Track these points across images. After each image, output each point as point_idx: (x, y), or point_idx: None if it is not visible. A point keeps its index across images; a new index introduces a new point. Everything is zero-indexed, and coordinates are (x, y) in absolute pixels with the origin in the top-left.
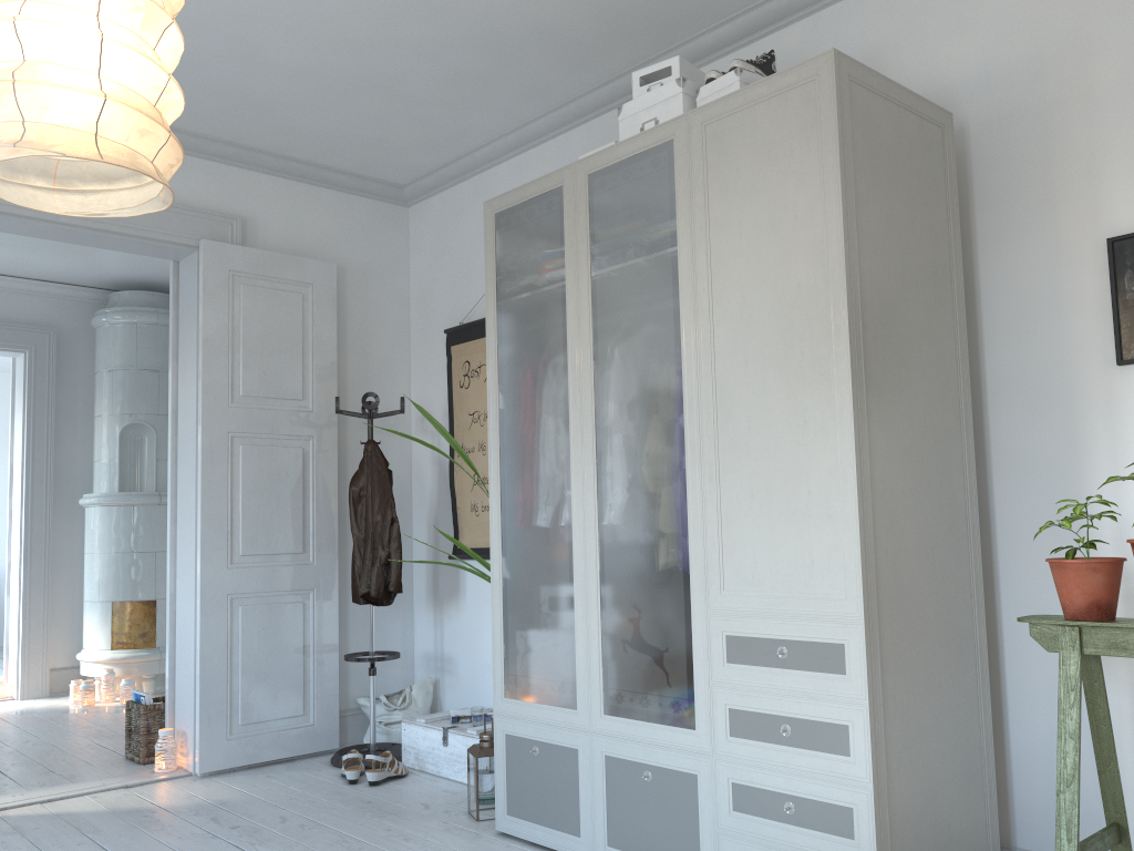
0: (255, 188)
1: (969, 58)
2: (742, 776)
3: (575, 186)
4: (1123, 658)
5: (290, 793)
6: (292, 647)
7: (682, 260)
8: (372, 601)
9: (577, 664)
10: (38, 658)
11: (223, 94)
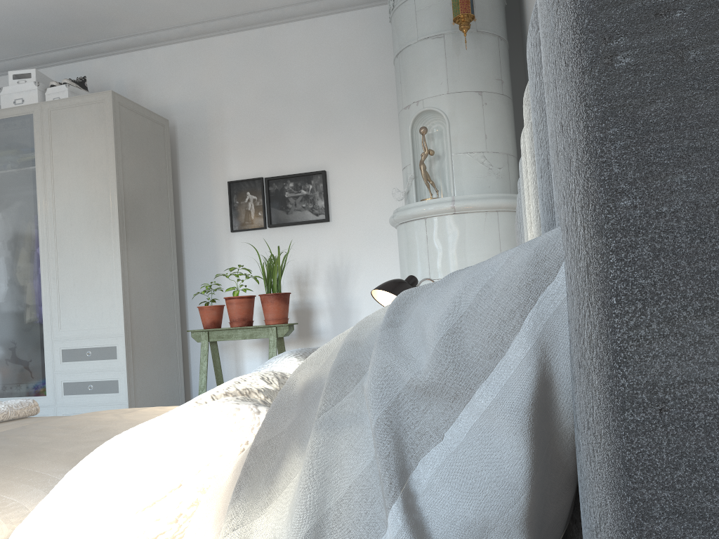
0: None
1: (177, 95)
2: (70, 412)
3: None
4: (233, 347)
5: None
6: None
7: (38, 173)
8: None
9: None
10: None
11: None
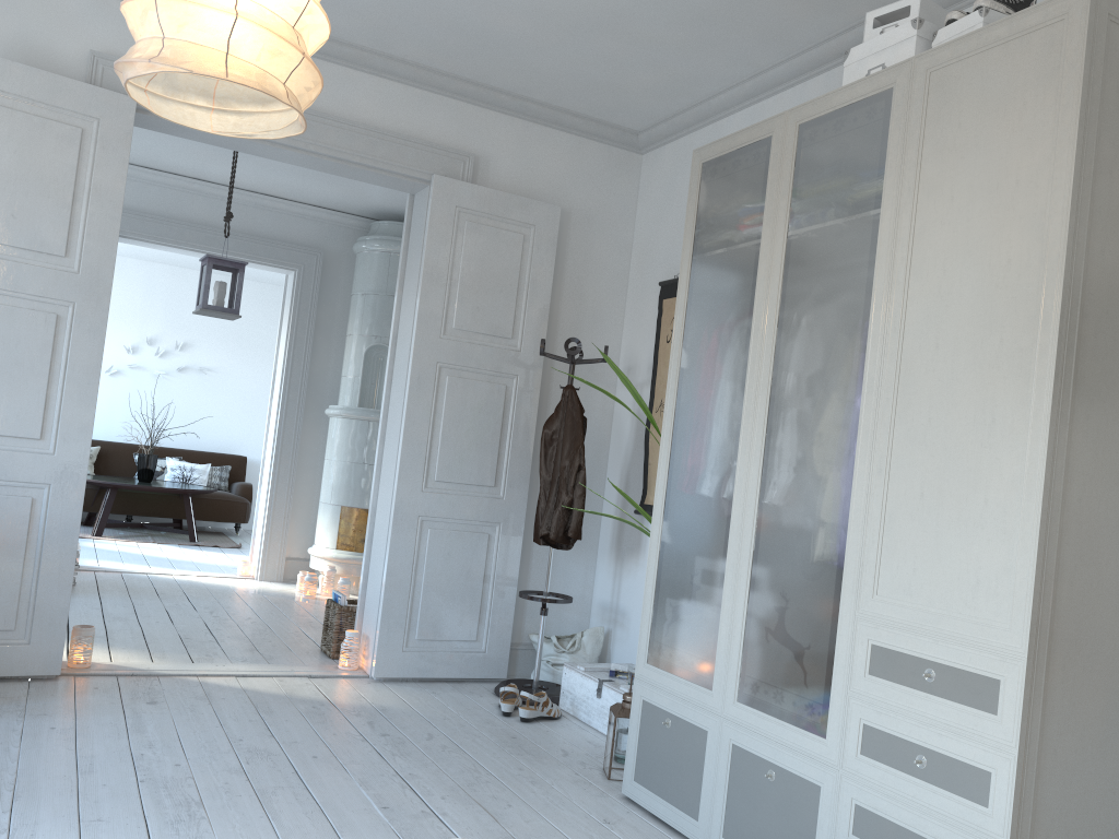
0: (491, 128)
1: None
2: (867, 800)
3: (784, 137)
4: None
5: (446, 713)
6: (473, 575)
7: (884, 225)
8: (552, 543)
9: (718, 644)
10: (277, 546)
11: (462, 32)
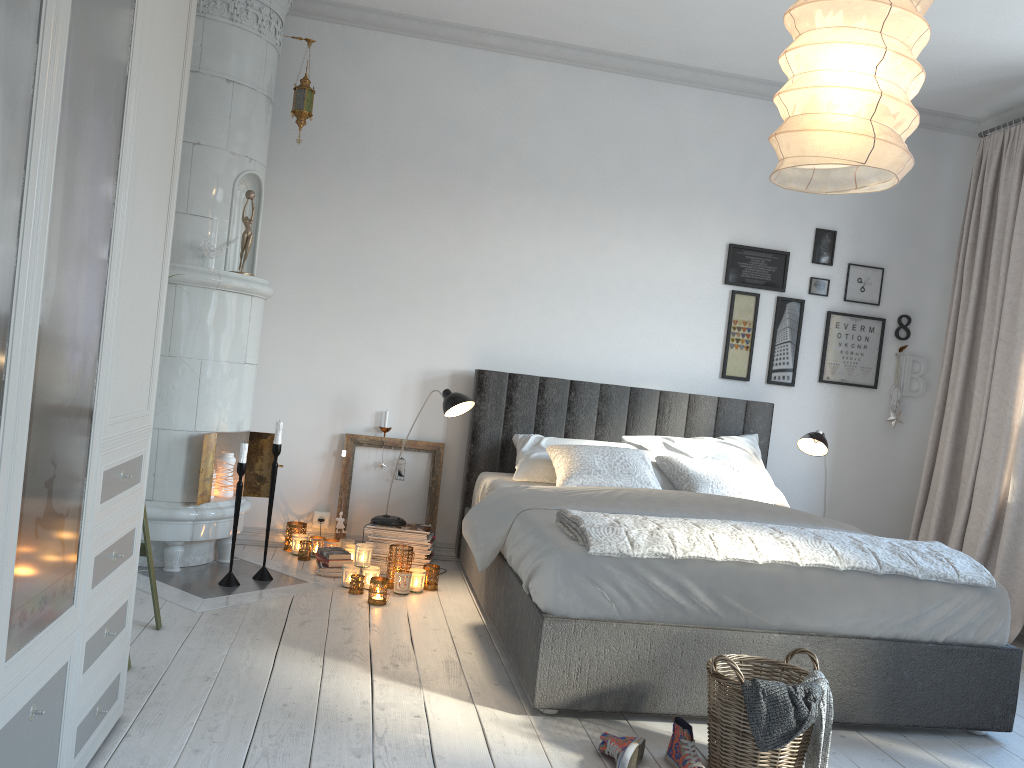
0: None
1: None
2: (92, 628)
3: None
4: None
5: None
6: None
7: None
8: None
9: None
10: None
11: None
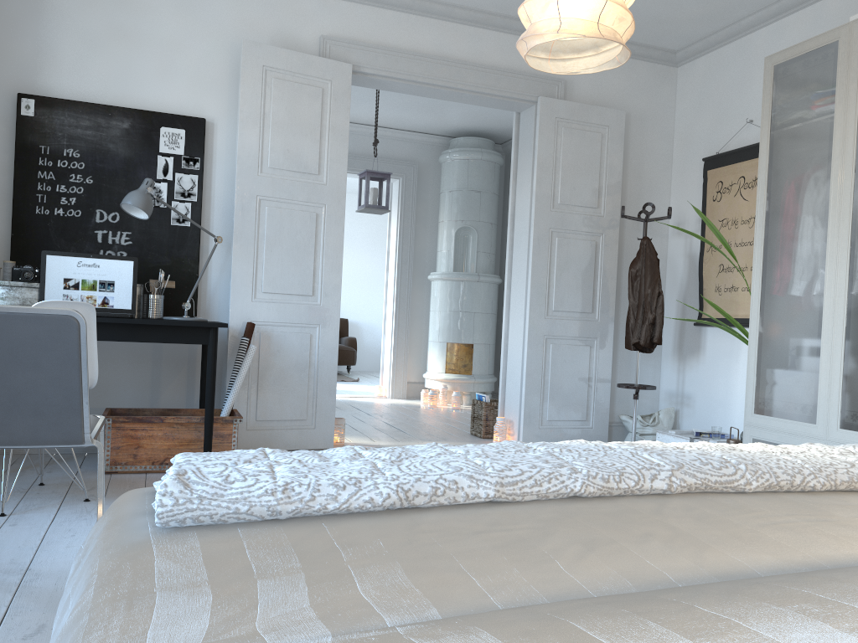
0: None
1: None
2: None
3: (850, 40)
4: None
5: None
6: (581, 375)
7: None
8: (639, 349)
9: (819, 392)
10: (400, 374)
11: None
